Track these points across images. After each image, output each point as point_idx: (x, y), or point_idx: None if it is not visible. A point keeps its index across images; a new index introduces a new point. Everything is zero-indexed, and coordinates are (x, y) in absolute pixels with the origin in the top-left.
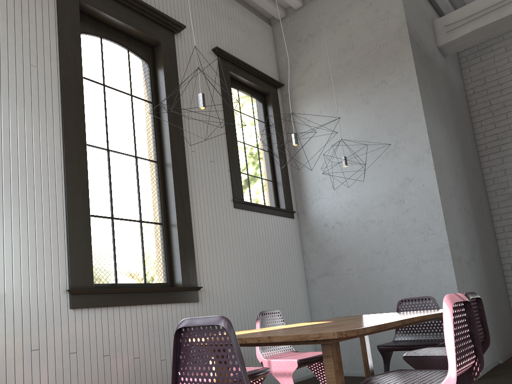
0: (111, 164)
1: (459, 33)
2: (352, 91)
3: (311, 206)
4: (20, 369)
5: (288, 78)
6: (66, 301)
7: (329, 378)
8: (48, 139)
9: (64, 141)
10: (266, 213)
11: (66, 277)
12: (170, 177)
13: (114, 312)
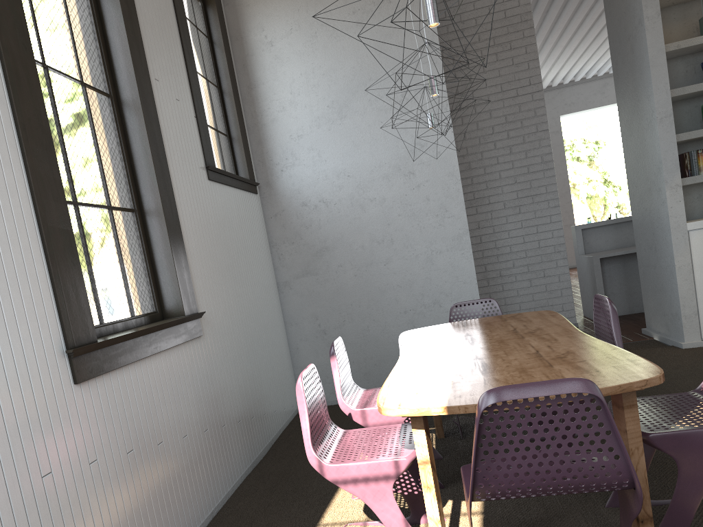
0: (54, 95)
1: None
2: (340, 5)
3: (281, 176)
4: (35, 517)
5: None
6: (67, 372)
7: (633, 432)
8: None
9: (0, 42)
10: (236, 187)
11: (57, 326)
12: (140, 127)
13: (125, 376)
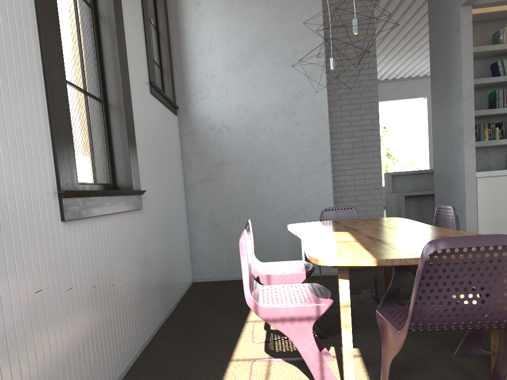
0: None
1: None
2: None
3: (195, 105)
4: (29, 326)
5: None
6: (57, 210)
7: None
8: None
9: None
10: (166, 105)
11: (52, 170)
12: (112, 34)
13: (94, 225)
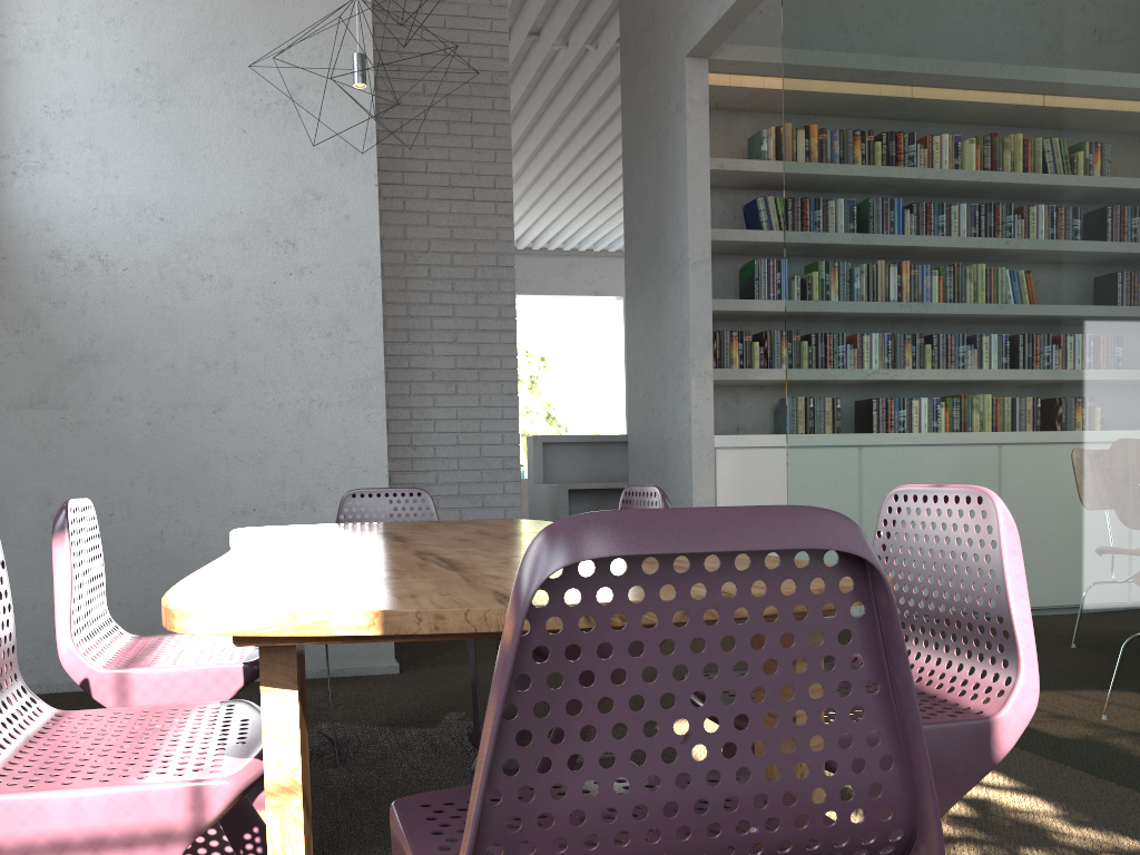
0: None
1: None
2: None
3: (10, 185)
4: None
5: None
6: None
7: None
8: None
9: None
10: None
11: None
12: None
13: None
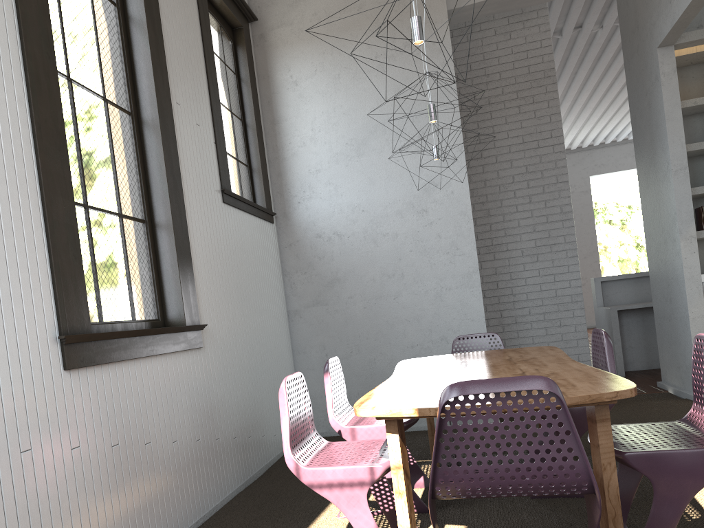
0: (75, 106)
1: None
2: (363, 50)
3: (298, 208)
4: (10, 489)
5: (264, 10)
6: (58, 357)
7: (605, 447)
8: (0, 37)
9: (25, 48)
10: (252, 213)
11: (53, 313)
12: (157, 144)
13: (117, 372)
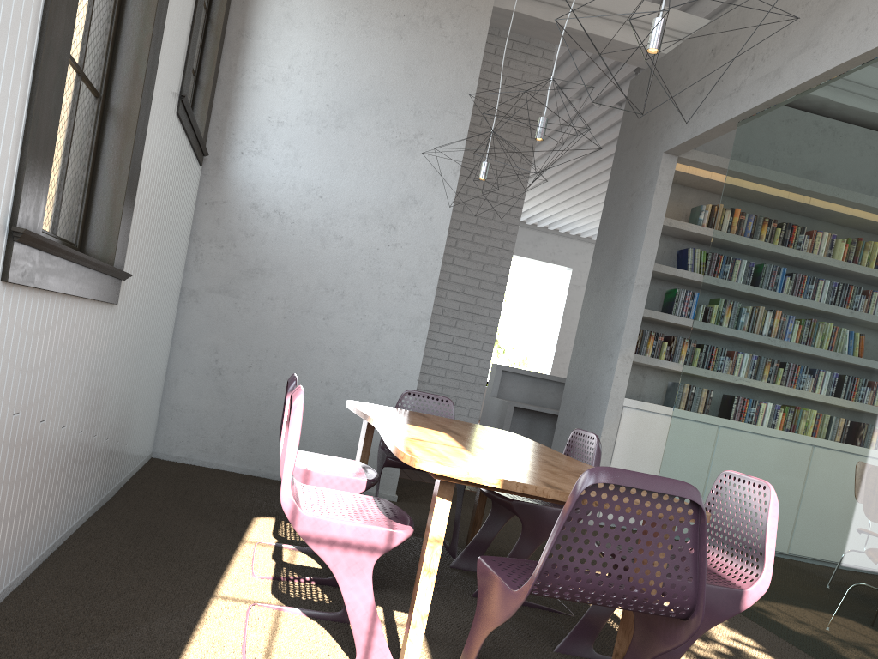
0: None
1: (498, 1)
2: None
3: (238, 160)
4: None
5: None
6: (0, 259)
7: None
8: None
9: None
10: (192, 143)
11: (12, 186)
12: None
13: (44, 307)
